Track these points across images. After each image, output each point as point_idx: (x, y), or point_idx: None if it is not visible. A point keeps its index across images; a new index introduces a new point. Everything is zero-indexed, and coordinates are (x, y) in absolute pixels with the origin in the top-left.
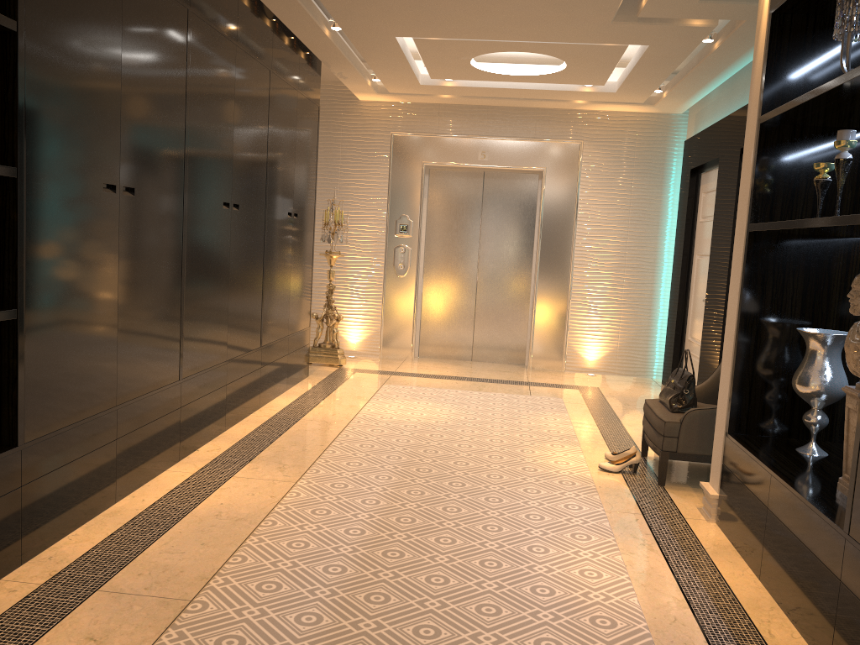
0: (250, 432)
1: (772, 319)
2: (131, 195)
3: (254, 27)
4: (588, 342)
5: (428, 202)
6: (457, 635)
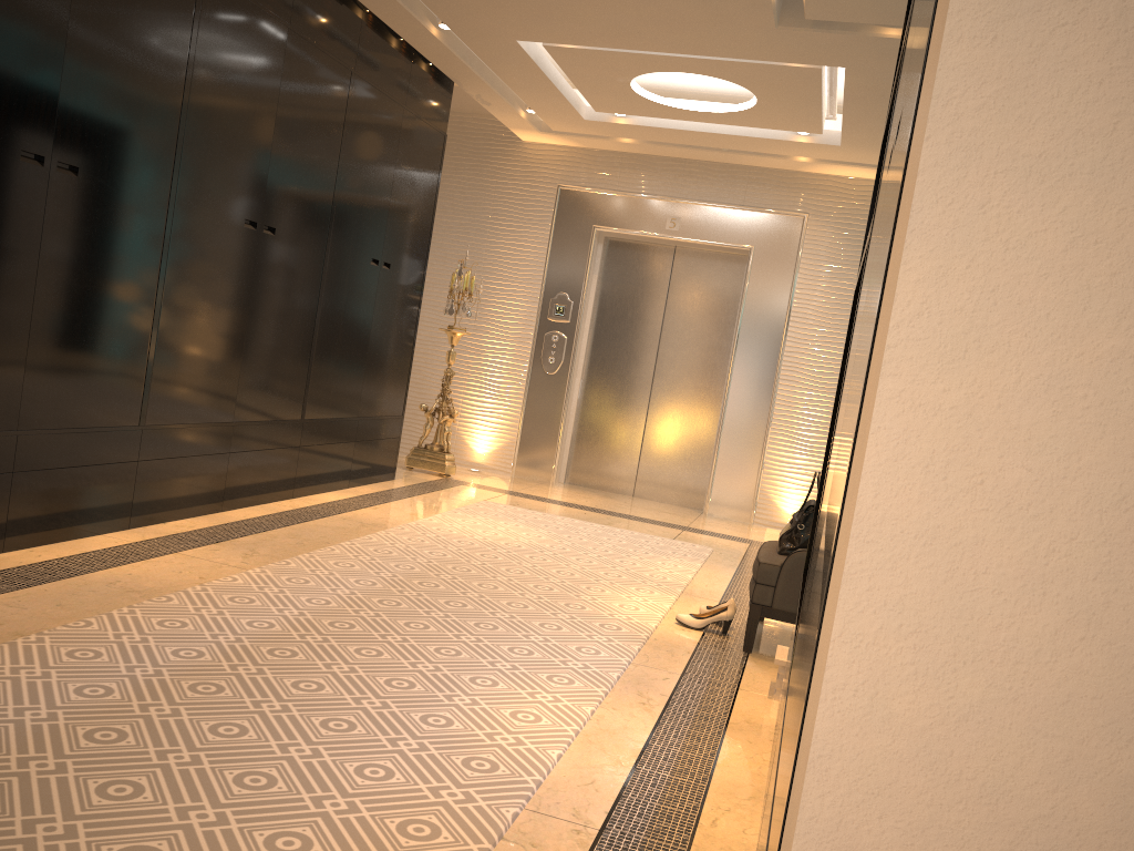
0: (252, 517)
1: None
2: (72, 174)
3: (326, 12)
4: (788, 487)
5: (599, 281)
6: (264, 740)
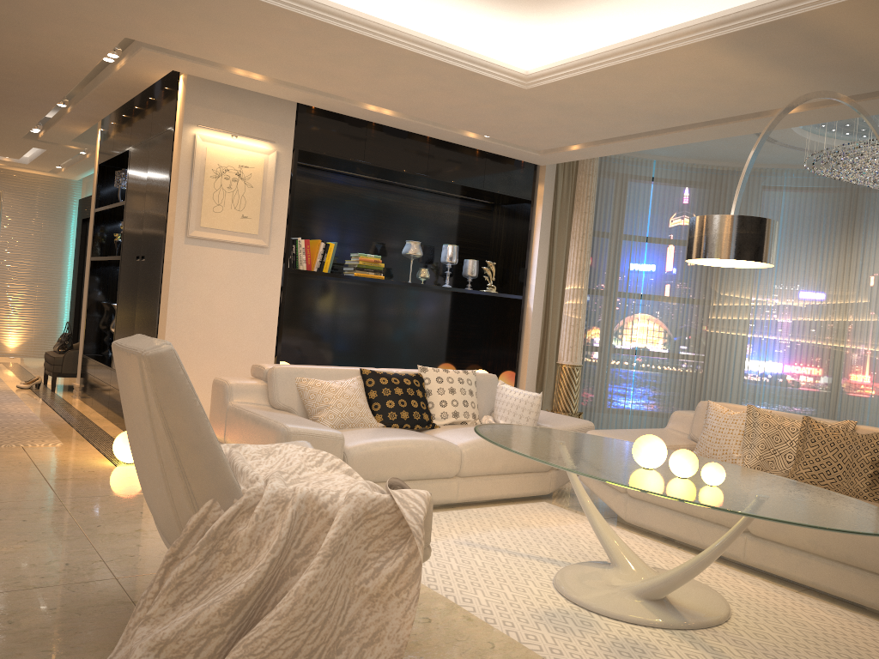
0: None
1: (103, 301)
2: None
3: None
4: (9, 334)
5: None
6: None
